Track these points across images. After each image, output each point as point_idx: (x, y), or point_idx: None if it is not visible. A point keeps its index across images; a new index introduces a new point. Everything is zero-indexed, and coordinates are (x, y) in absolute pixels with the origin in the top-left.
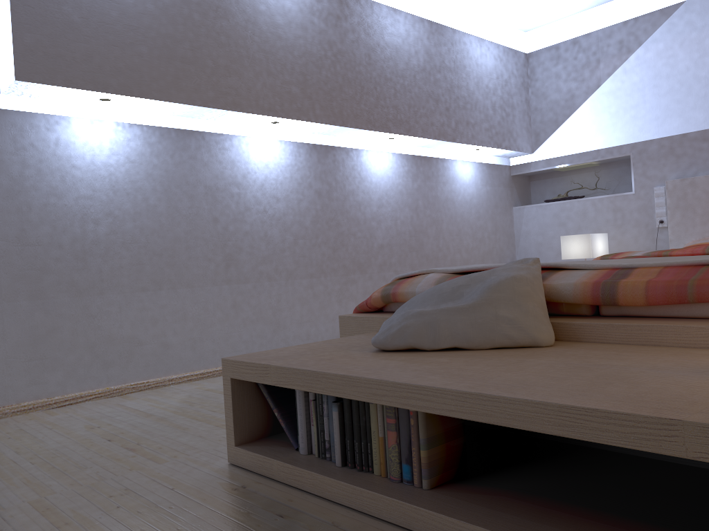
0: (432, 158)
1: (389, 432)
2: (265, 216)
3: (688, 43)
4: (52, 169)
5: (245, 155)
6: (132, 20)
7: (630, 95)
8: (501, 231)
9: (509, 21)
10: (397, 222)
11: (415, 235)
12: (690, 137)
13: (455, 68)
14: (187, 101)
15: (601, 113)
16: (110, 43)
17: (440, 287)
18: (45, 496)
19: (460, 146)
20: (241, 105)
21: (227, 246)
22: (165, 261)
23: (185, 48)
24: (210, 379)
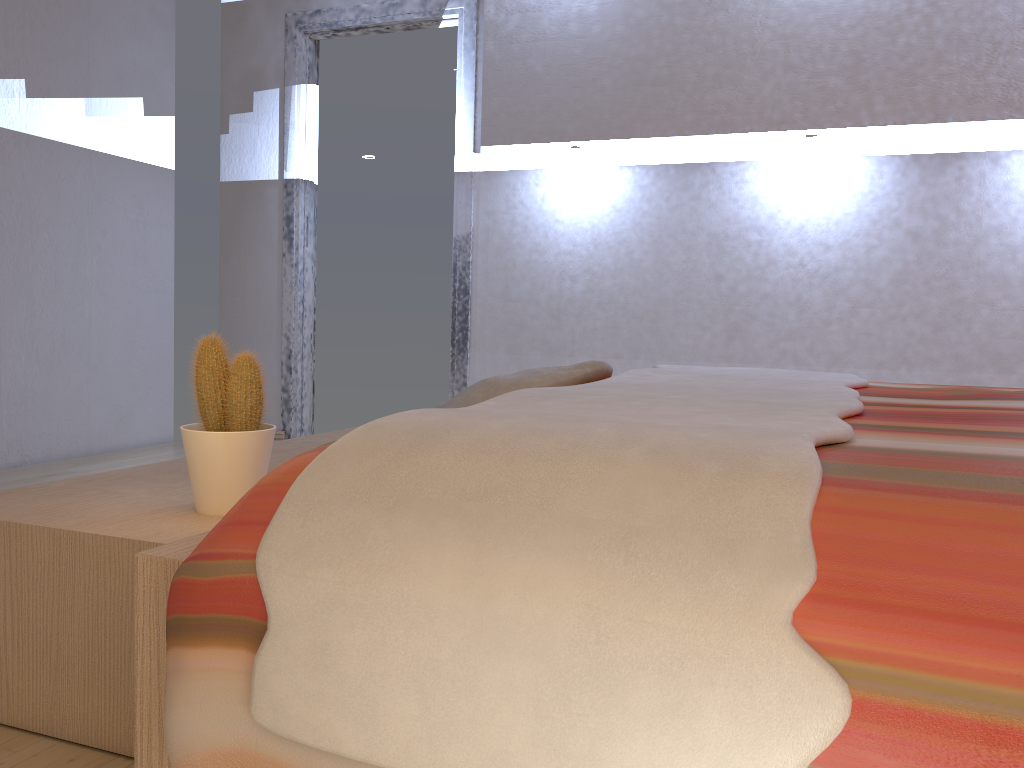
0: None
1: None
2: (801, 271)
3: None
4: (536, 225)
5: (776, 187)
6: (597, 52)
7: None
8: None
9: None
10: None
11: None
12: None
13: None
14: (655, 133)
15: None
16: (570, 86)
17: None
18: None
19: None
20: (733, 124)
21: (732, 312)
22: (645, 325)
23: (659, 67)
24: None
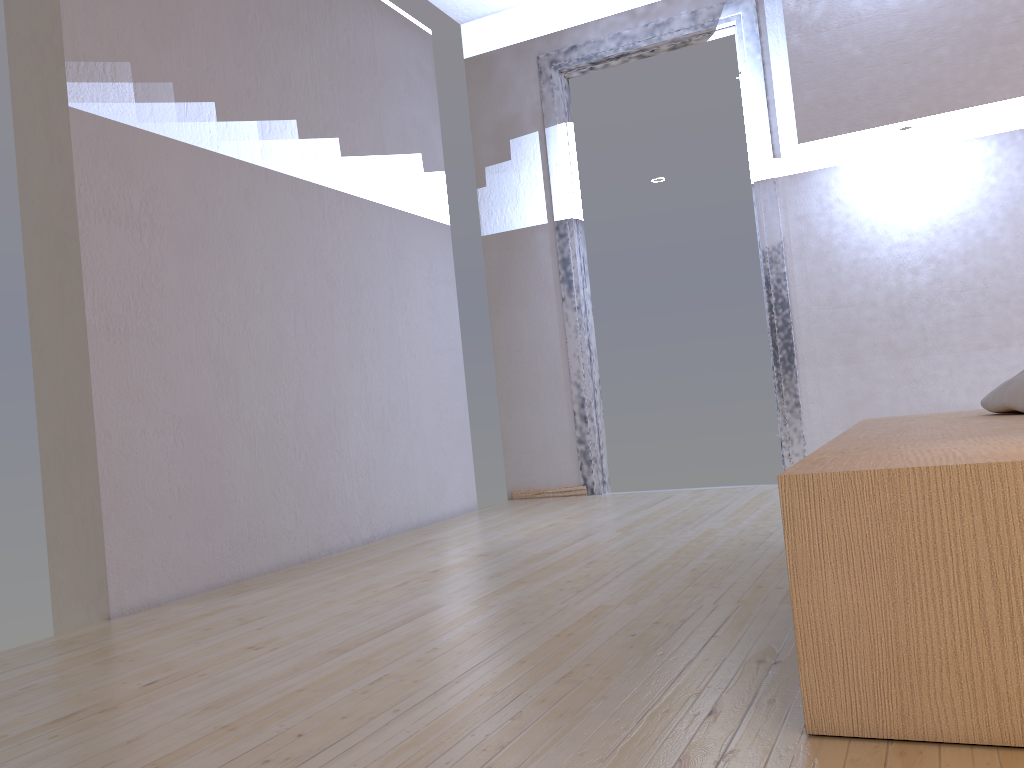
0: None
1: None
2: None
3: None
4: (860, 222)
5: None
6: (925, 22)
7: None
8: None
9: None
10: None
11: None
12: None
13: None
14: (1012, 93)
15: None
16: (898, 63)
17: None
18: (723, 528)
19: None
20: None
21: None
22: (1013, 308)
23: (1006, 24)
24: None
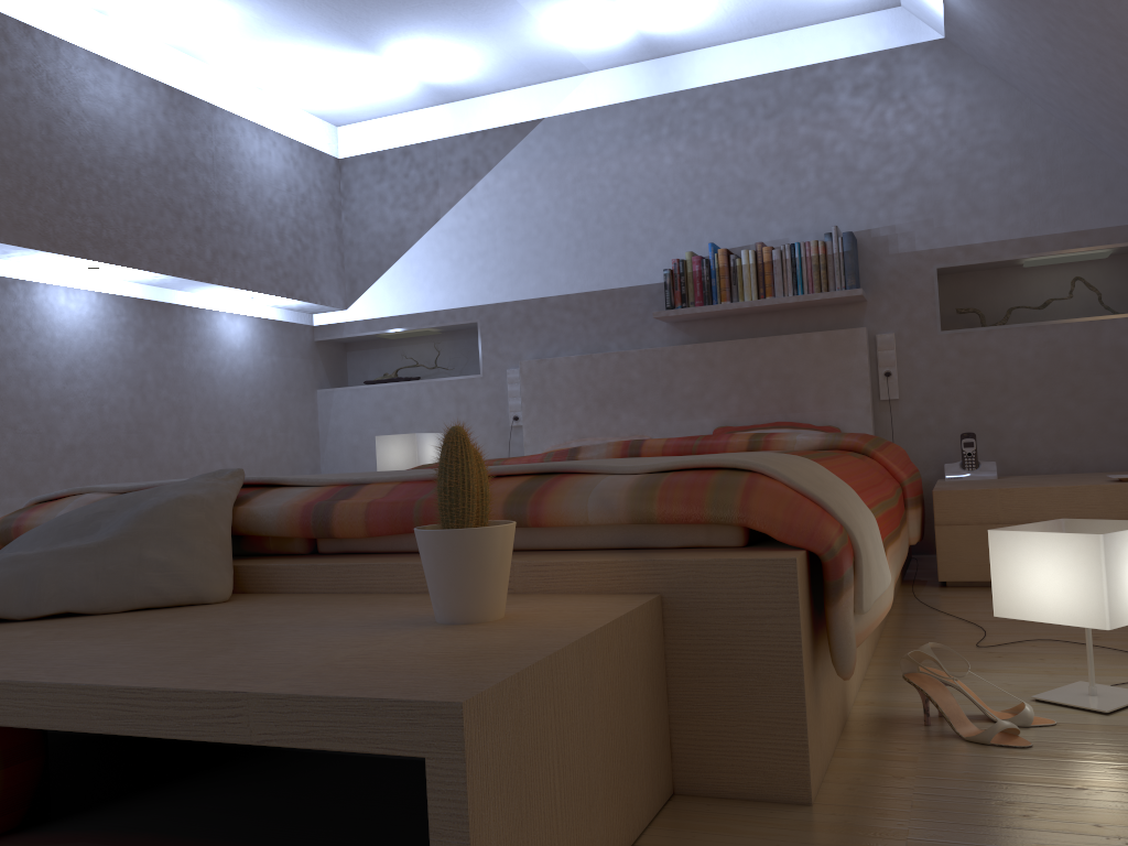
0: (174, 306)
1: None
2: None
3: (548, 176)
4: None
5: None
6: None
7: (477, 238)
8: (297, 427)
9: (309, 106)
10: (104, 408)
11: (138, 430)
12: (551, 304)
13: (215, 166)
14: None
15: (440, 258)
16: None
17: (67, 516)
18: None
19: (224, 291)
20: None
21: None
22: None
23: None
24: None
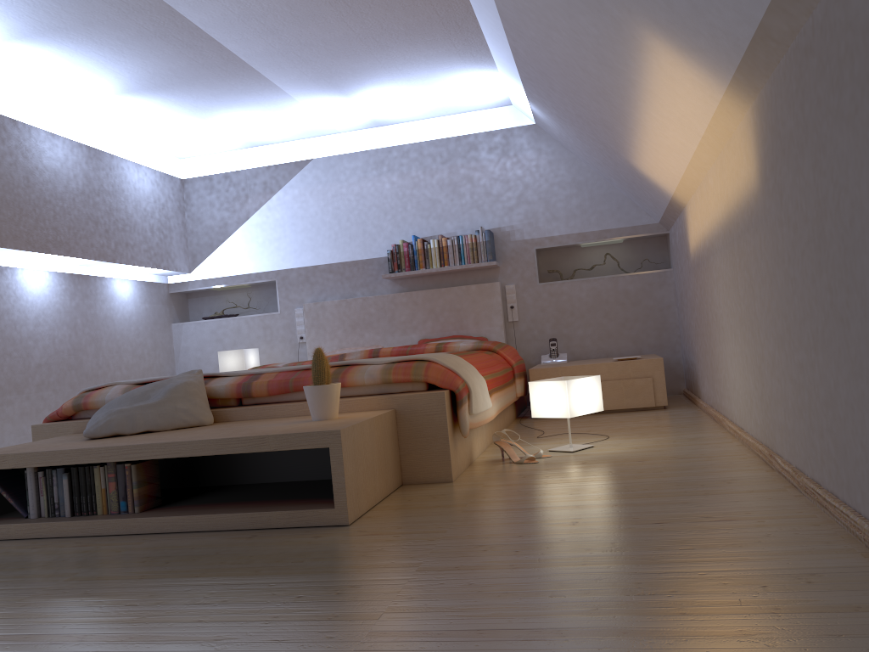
0: (90, 276)
1: (110, 483)
2: None
3: (316, 193)
4: None
5: None
6: None
7: (274, 229)
8: (161, 348)
9: (165, 149)
10: (56, 340)
11: (74, 353)
12: (320, 269)
13: (114, 191)
14: None
15: (251, 241)
16: None
17: (131, 393)
18: None
19: (120, 266)
20: None
21: None
22: None
23: None
24: None
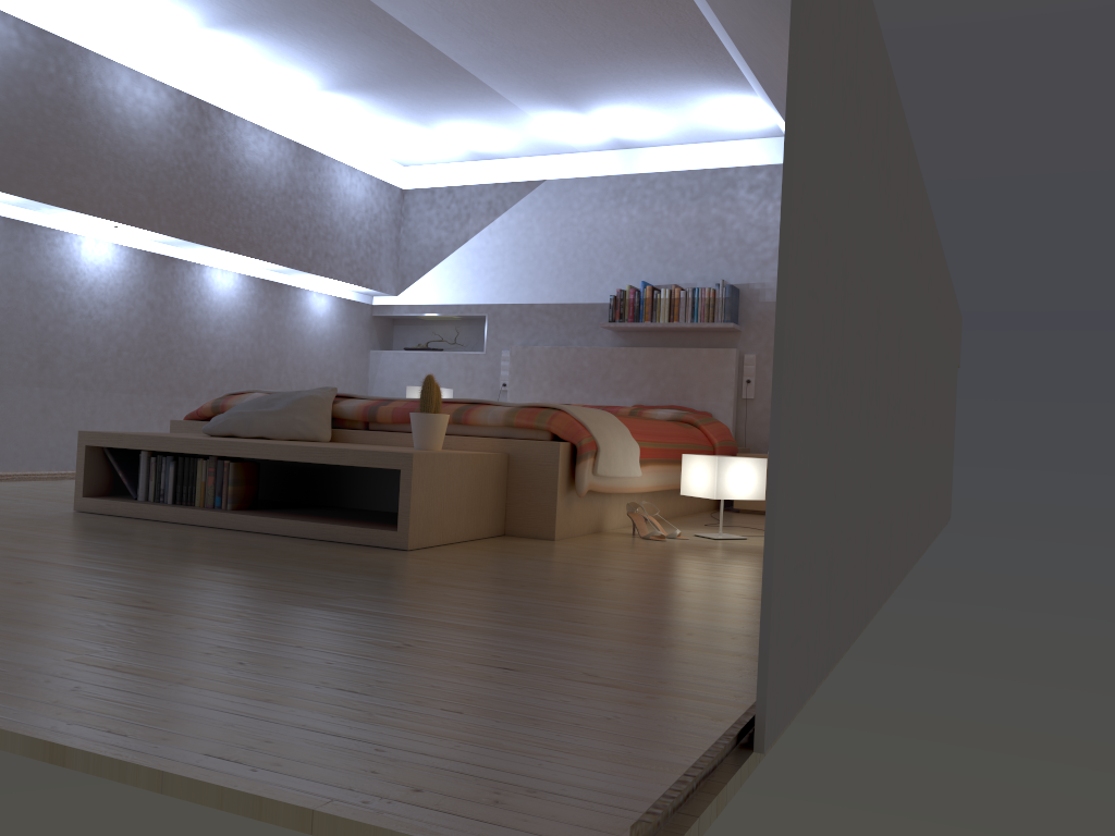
0: (284, 285)
1: (209, 477)
2: (90, 321)
3: (544, 220)
4: None
5: (76, 255)
6: None
7: (492, 257)
8: (354, 375)
9: (386, 154)
10: (236, 348)
11: (254, 364)
12: (536, 308)
13: (320, 195)
14: (28, 195)
15: (465, 268)
16: None
17: (259, 399)
18: None
19: (316, 278)
20: (83, 206)
21: (44, 347)
22: None
23: (33, 143)
24: (10, 482)
